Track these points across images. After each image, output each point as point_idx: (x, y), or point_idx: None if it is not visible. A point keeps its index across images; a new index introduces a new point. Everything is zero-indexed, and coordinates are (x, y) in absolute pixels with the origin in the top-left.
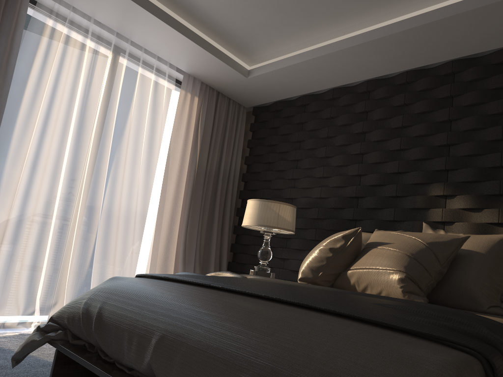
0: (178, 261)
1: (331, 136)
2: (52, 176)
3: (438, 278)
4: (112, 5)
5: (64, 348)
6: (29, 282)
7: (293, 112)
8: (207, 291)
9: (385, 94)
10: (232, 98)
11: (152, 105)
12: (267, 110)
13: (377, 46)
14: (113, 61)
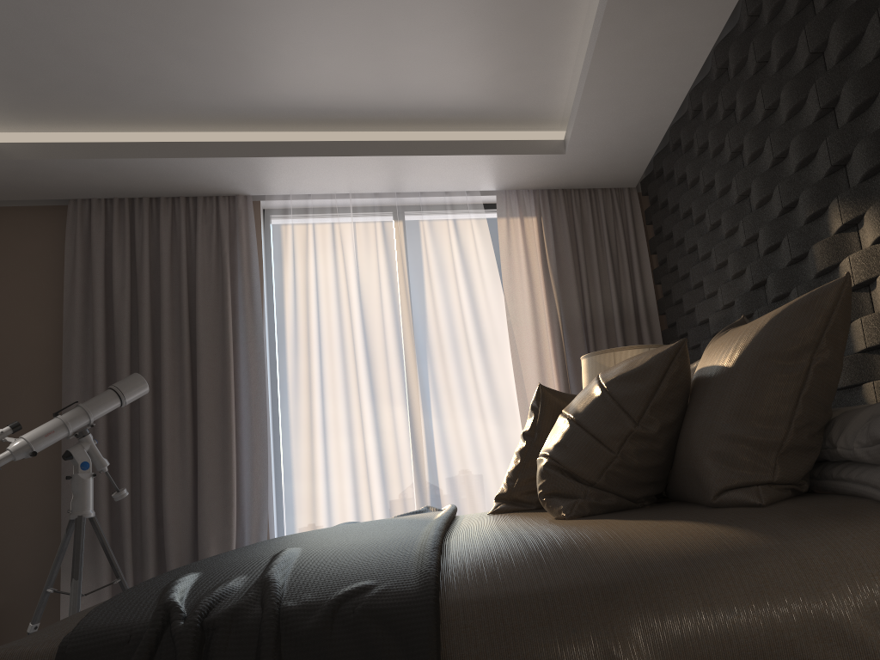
0: None
1: (710, 184)
2: (347, 414)
3: (640, 448)
4: (324, 172)
5: None
6: None
7: (670, 164)
8: None
9: (734, 61)
10: (598, 187)
11: (461, 263)
12: (654, 177)
13: (631, 2)
14: (383, 232)
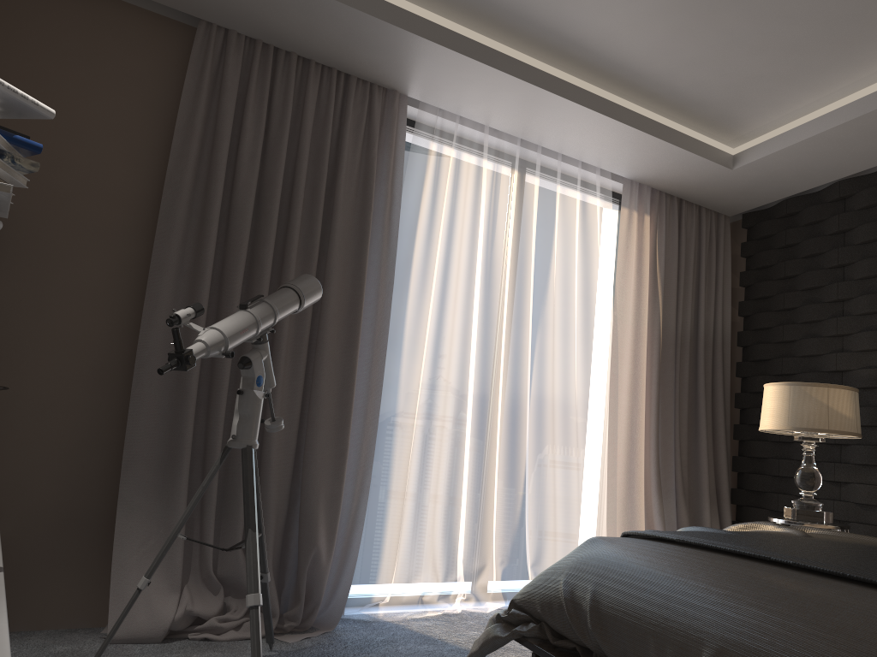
0: (650, 493)
1: None
2: (459, 375)
3: None
4: (516, 103)
5: (546, 653)
6: (446, 536)
7: (823, 213)
8: (770, 570)
9: None
10: (704, 206)
11: (581, 242)
12: (769, 216)
13: None
14: (519, 185)
